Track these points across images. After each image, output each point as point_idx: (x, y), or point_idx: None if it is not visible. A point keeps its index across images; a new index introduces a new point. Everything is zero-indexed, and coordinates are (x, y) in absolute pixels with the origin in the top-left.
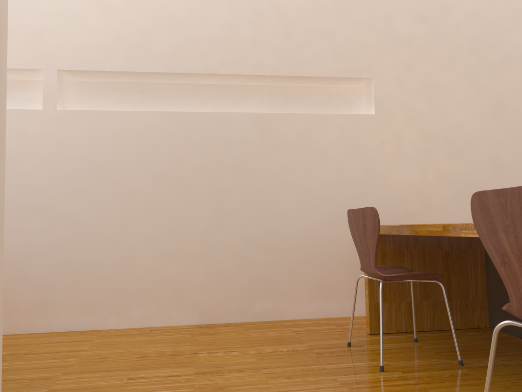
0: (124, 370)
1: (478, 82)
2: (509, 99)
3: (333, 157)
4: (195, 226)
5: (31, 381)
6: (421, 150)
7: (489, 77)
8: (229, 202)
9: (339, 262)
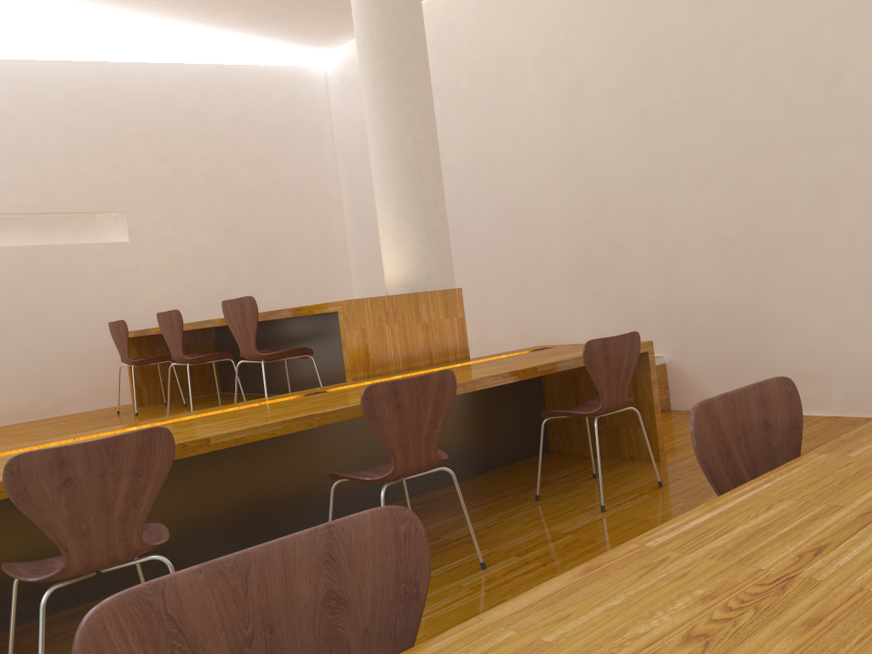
0: None
1: (214, 211)
2: (239, 224)
3: (96, 279)
4: None
5: None
6: (171, 268)
7: (222, 207)
8: (4, 324)
9: (109, 363)
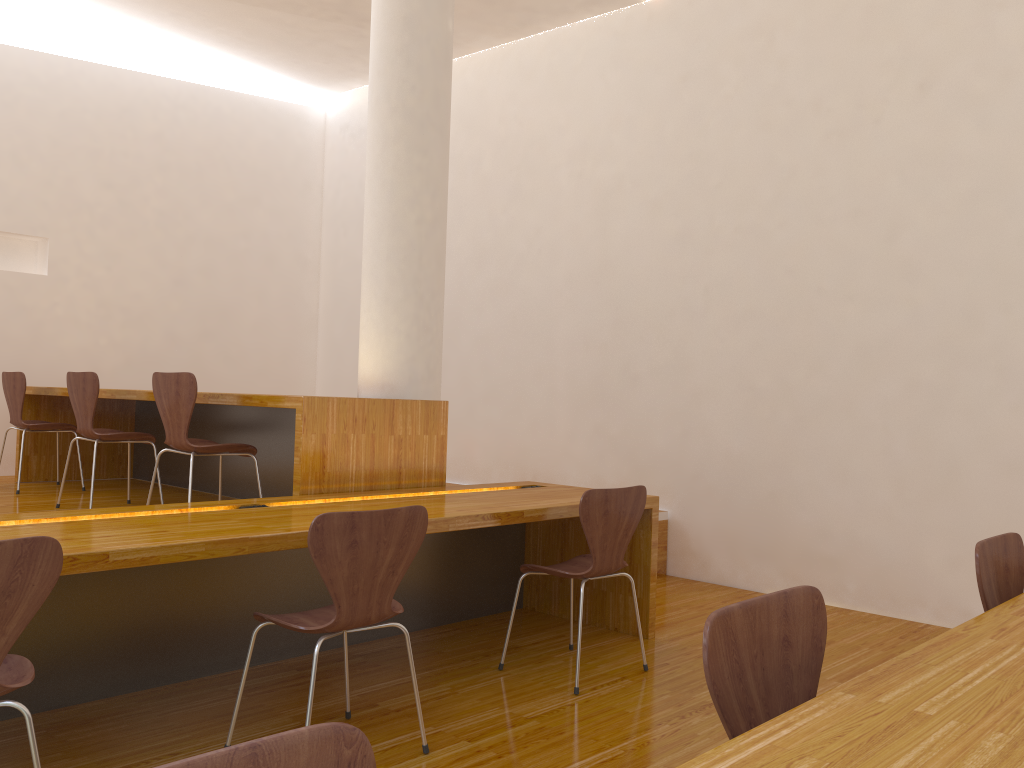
0: None
1: (161, 256)
2: (191, 276)
3: None
4: None
5: None
6: (95, 316)
7: (173, 252)
8: None
9: None
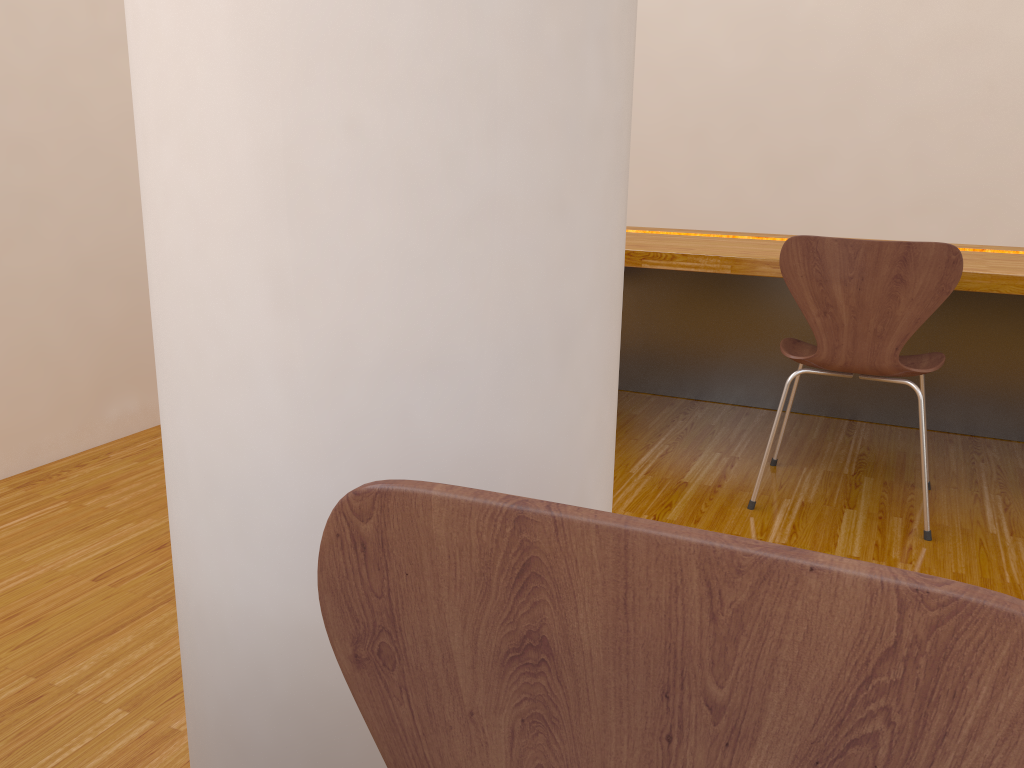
0: (156, 609)
1: None
2: None
3: None
4: None
5: (2, 724)
6: None
7: None
8: (35, 176)
9: None
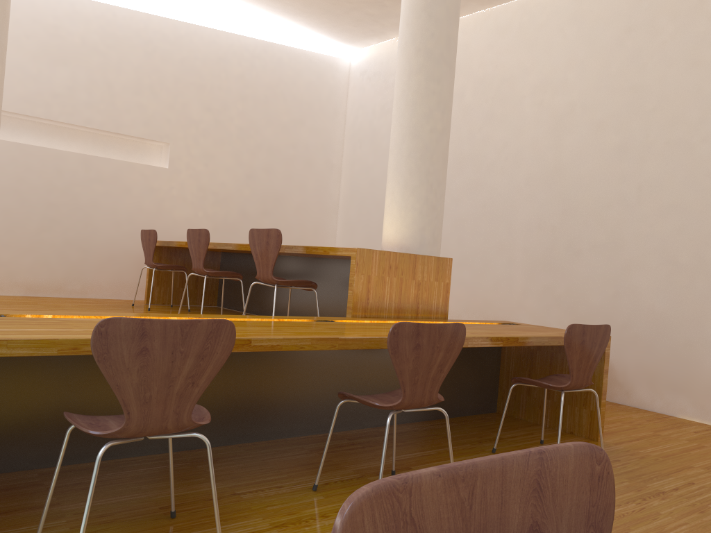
0: None
1: (239, 158)
2: (257, 172)
3: (135, 193)
4: (28, 228)
5: None
6: (196, 197)
7: (247, 156)
8: (56, 214)
9: (131, 264)
